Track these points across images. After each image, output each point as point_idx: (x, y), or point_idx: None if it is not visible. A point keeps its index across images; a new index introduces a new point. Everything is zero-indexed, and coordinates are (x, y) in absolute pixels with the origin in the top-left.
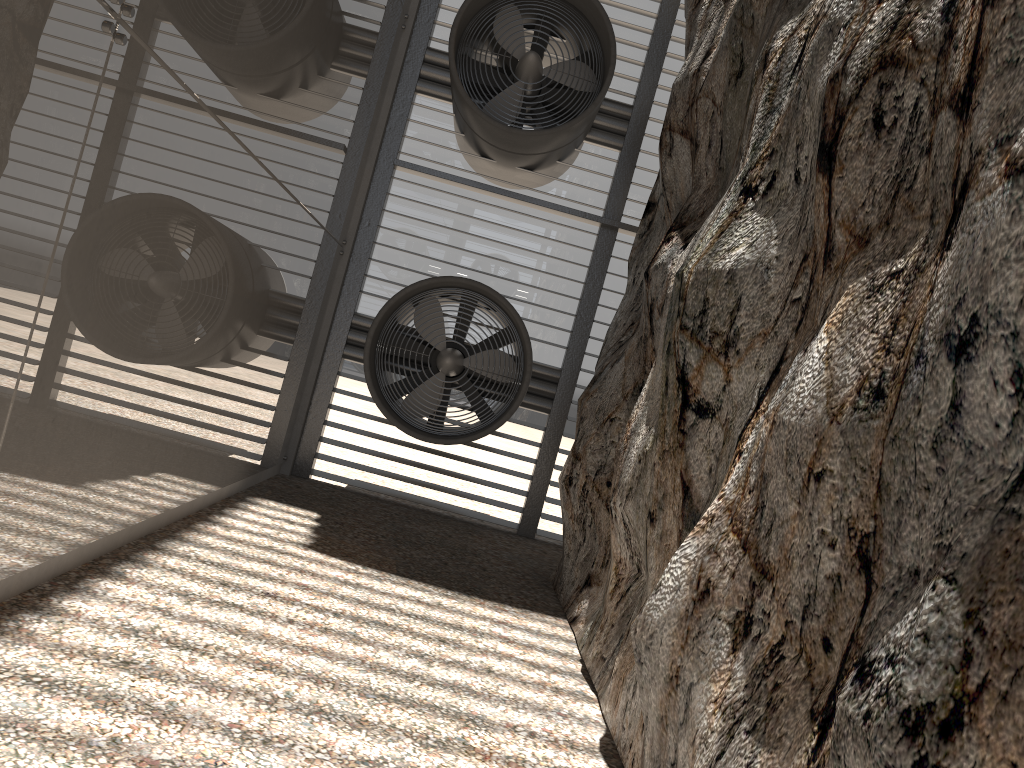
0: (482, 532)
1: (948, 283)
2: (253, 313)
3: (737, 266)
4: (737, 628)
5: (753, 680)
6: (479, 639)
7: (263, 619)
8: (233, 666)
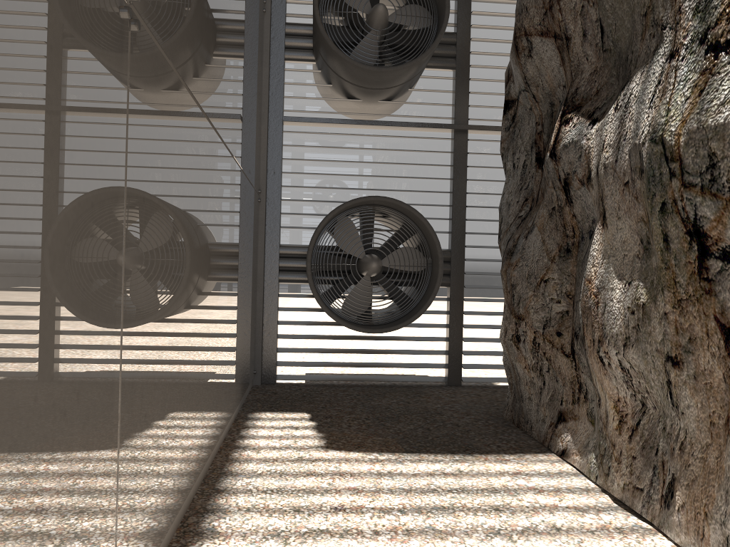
0: (425, 391)
1: None
2: (230, 265)
3: None
4: None
5: None
6: (518, 497)
7: (354, 538)
8: None
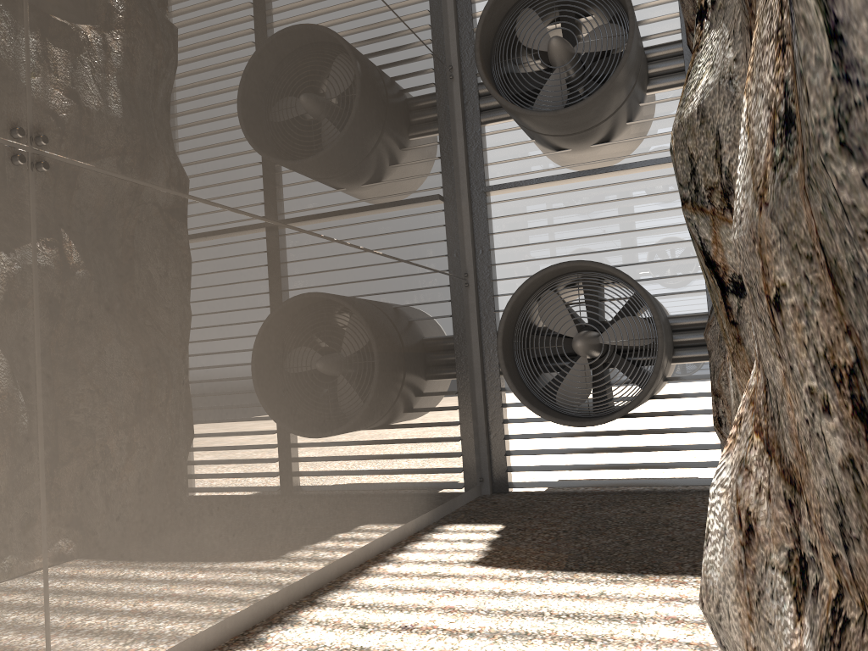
0: (683, 498)
1: None
2: (365, 363)
3: (703, 98)
4: (795, 578)
5: None
6: (638, 627)
7: None
8: None
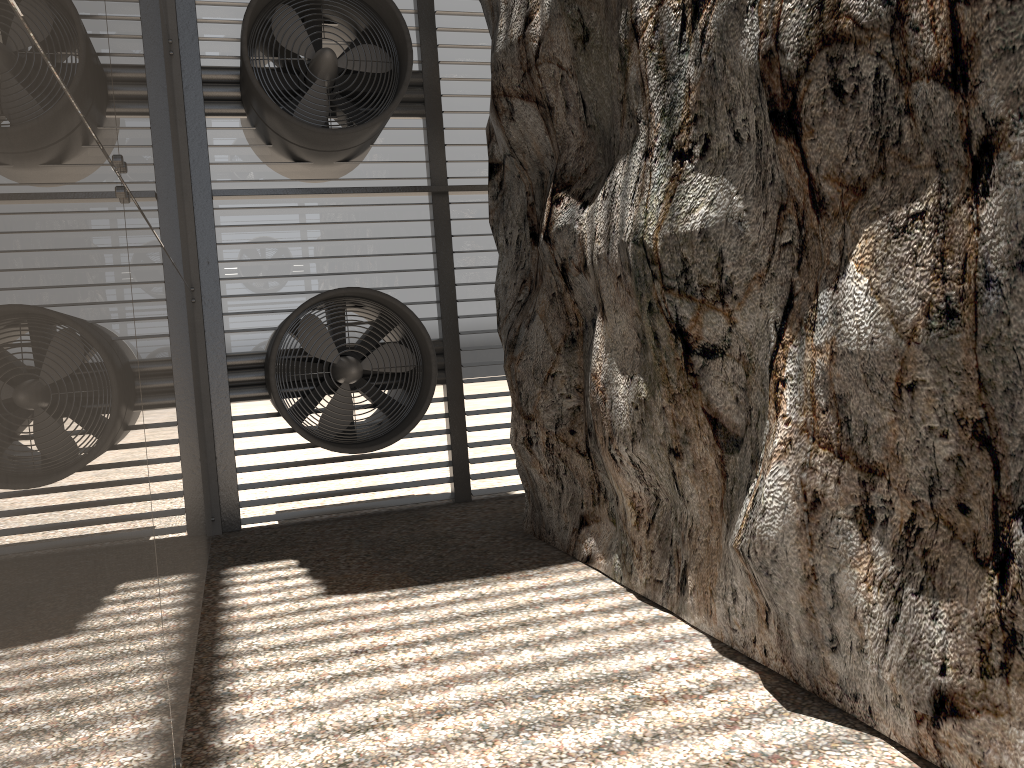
0: (429, 513)
1: (1003, 223)
2: (186, 397)
3: (707, 225)
4: (860, 520)
5: (898, 554)
6: (545, 609)
7: (384, 675)
8: (418, 725)
